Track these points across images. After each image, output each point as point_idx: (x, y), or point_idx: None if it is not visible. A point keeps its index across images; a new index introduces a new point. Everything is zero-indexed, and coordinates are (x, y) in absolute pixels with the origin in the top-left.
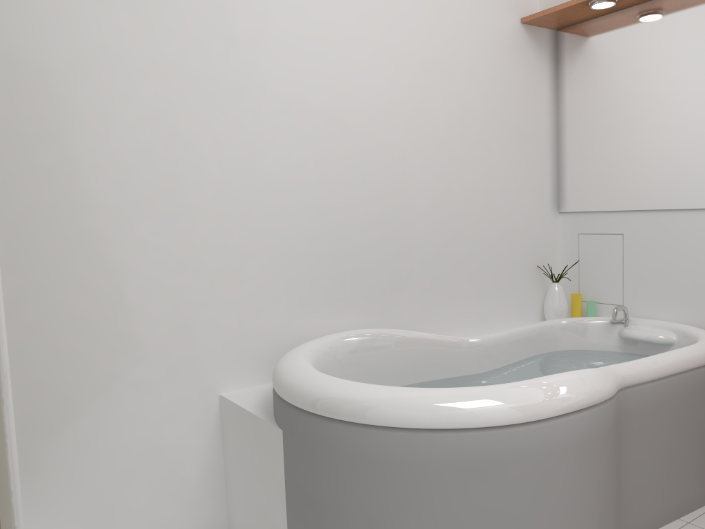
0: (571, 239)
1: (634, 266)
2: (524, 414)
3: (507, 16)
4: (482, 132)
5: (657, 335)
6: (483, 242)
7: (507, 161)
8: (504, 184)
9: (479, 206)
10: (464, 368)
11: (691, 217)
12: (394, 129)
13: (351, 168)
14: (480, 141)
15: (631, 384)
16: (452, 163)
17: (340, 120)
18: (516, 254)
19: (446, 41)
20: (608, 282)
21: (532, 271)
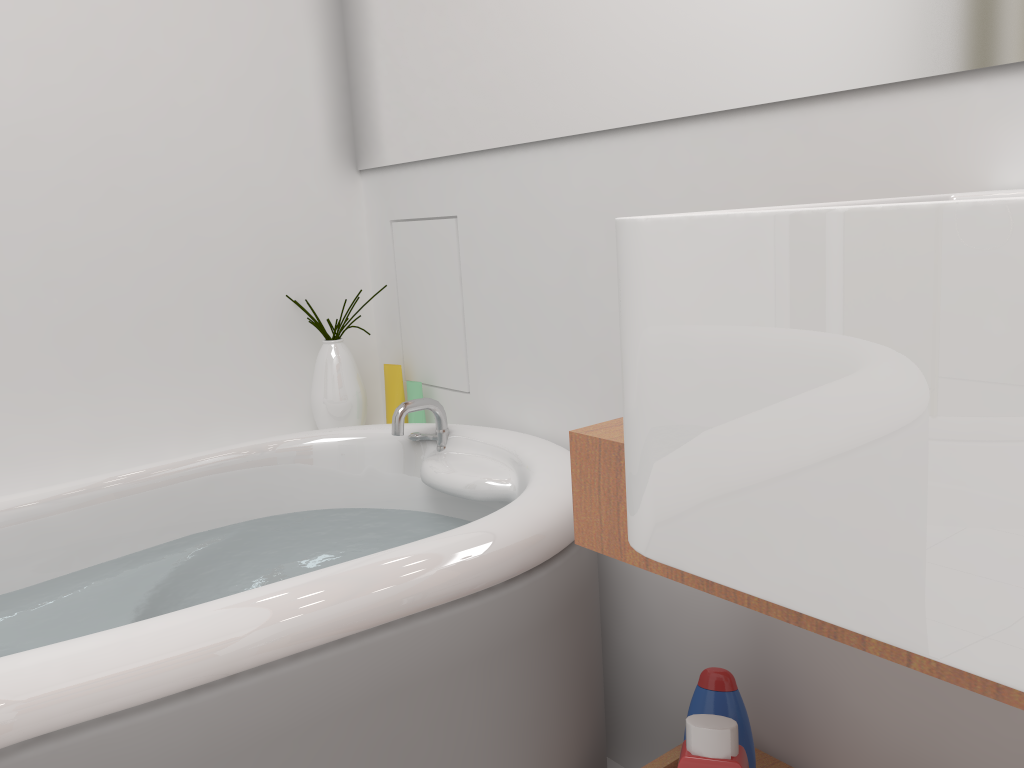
0: (383, 235)
1: (480, 296)
2: None
3: None
4: None
5: (475, 478)
6: (92, 246)
7: (159, 33)
8: (155, 94)
9: (63, 149)
10: None
11: (565, 161)
12: None
13: None
14: None
15: (48, 729)
16: None
17: None
18: (219, 274)
19: None
20: (444, 337)
21: (280, 315)
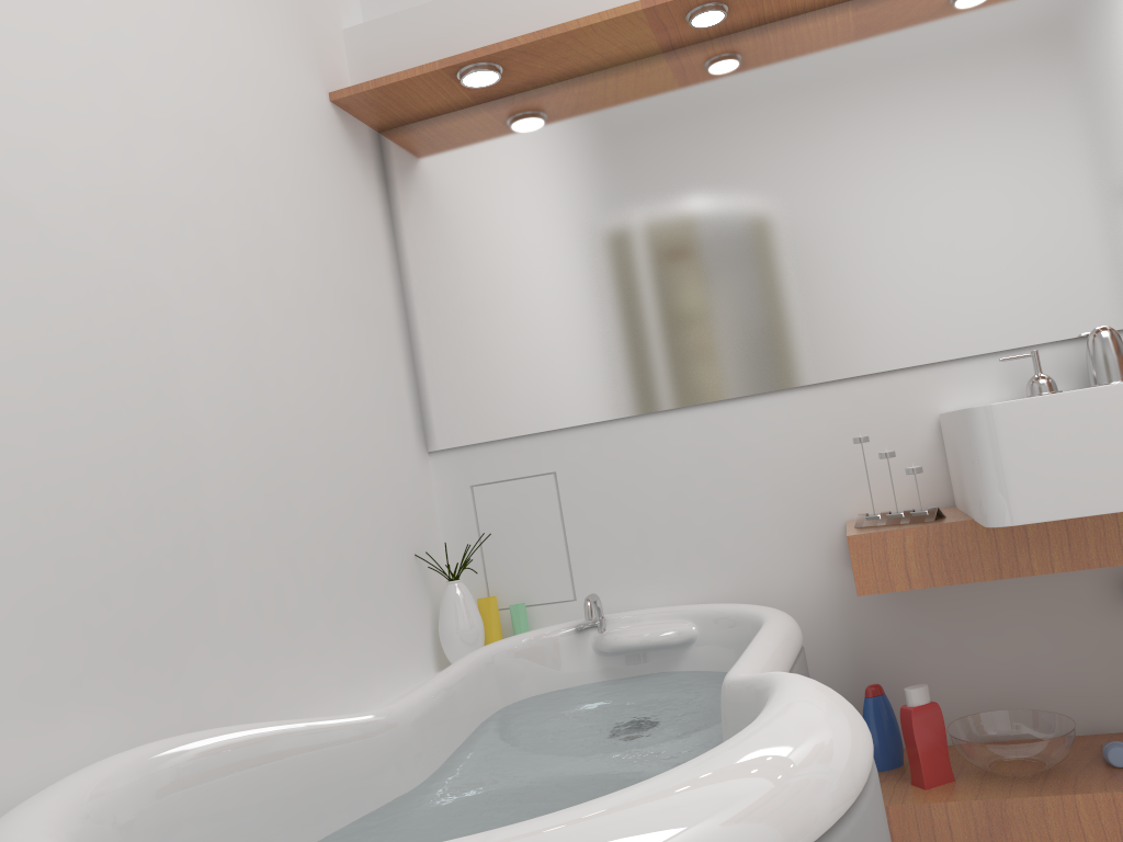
0: (460, 498)
1: (584, 524)
2: (846, 785)
3: (310, 82)
4: (300, 287)
5: (669, 629)
6: (332, 511)
7: (345, 349)
8: (347, 393)
9: (315, 435)
10: (388, 784)
11: (666, 424)
12: (142, 246)
13: (51, 324)
14: (301, 304)
15: None
16: (260, 341)
17: (12, 197)
18: (384, 533)
19: (219, 90)
20: (543, 563)
21: (410, 566)
